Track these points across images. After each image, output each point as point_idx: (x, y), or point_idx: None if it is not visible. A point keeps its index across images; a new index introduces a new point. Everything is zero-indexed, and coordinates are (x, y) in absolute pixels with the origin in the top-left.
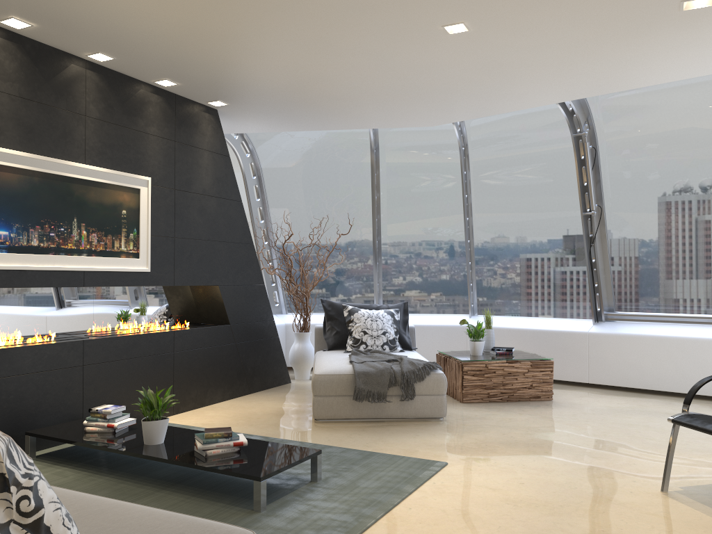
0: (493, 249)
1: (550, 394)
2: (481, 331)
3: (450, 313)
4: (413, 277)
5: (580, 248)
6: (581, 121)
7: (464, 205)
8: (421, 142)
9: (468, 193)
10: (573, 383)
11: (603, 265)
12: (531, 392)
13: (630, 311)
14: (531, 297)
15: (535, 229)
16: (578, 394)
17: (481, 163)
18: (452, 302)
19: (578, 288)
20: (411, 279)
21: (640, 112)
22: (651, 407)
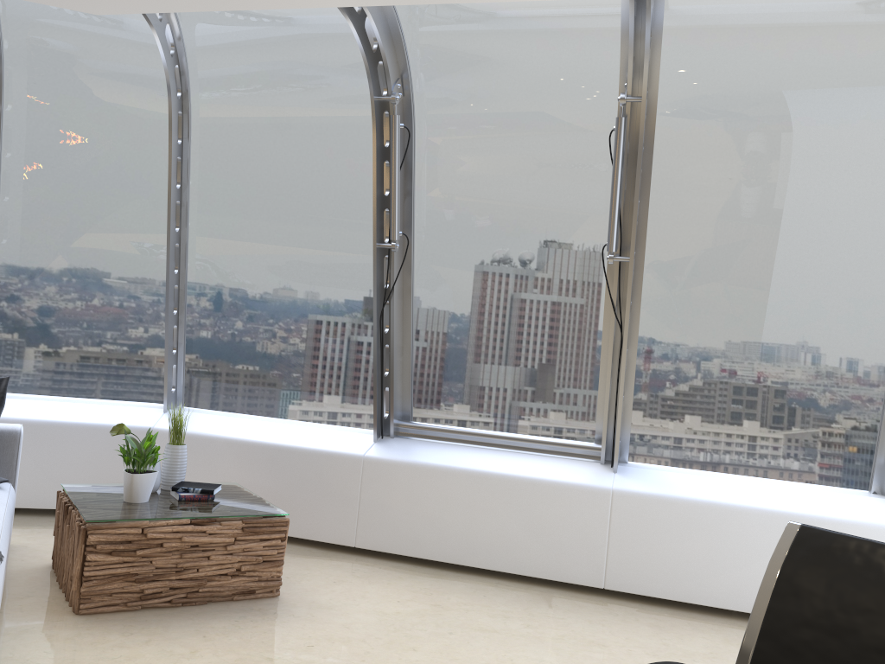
0: (220, 292)
1: (275, 585)
2: (153, 451)
3: (133, 400)
4: (61, 328)
5: (368, 307)
6: (391, 74)
7: (170, 201)
8: (95, 64)
9: (185, 183)
10: (330, 543)
11: (402, 341)
12: (238, 583)
13: (437, 421)
14: (279, 383)
15: (297, 263)
16: (333, 575)
17: (212, 130)
18: (138, 380)
19: (357, 375)
20: (57, 332)
21: (489, 79)
22: (454, 612)
